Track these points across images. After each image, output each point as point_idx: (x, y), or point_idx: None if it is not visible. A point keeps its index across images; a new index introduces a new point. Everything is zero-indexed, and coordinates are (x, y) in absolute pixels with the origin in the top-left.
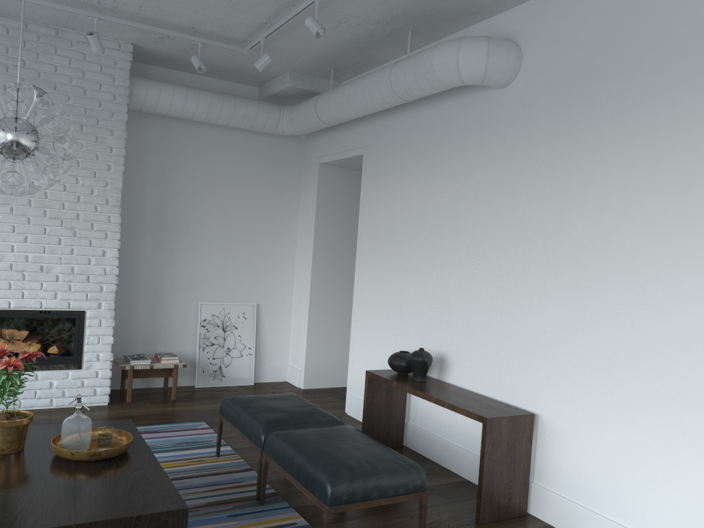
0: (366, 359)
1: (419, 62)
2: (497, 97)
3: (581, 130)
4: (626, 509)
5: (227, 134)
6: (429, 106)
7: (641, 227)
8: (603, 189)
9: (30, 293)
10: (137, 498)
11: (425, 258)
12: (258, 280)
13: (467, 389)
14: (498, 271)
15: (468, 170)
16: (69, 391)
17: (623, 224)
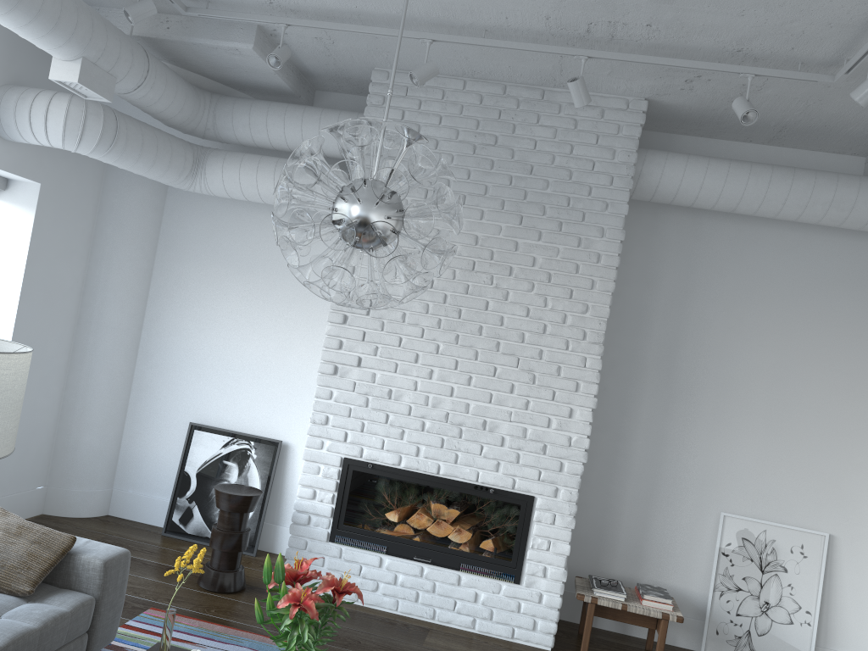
0: None
1: None
2: None
3: None
4: None
5: (799, 237)
6: None
7: None
8: None
9: (465, 458)
10: None
11: None
12: (835, 493)
13: None
14: None
15: None
16: (499, 614)
17: None
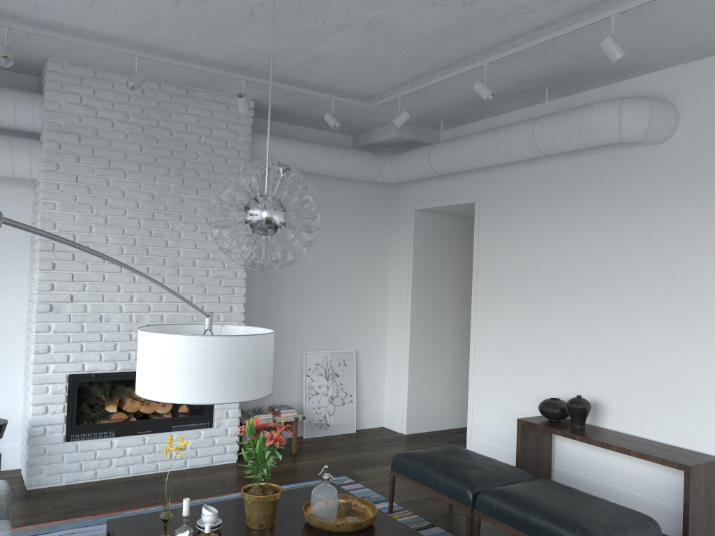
0: (492, 405)
1: (573, 120)
2: (649, 152)
3: None
4: None
5: (325, 183)
6: (561, 159)
7: None
8: None
9: None
10: None
11: (565, 306)
12: (355, 327)
13: (629, 434)
14: (662, 320)
15: (616, 221)
16: (202, 450)
17: None
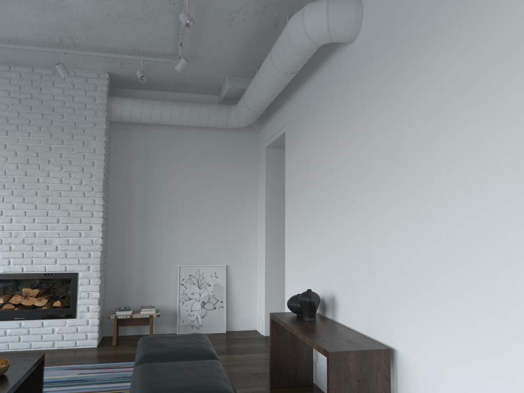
0: None
1: (282, 34)
2: (351, 50)
3: (404, 55)
4: None
5: (195, 133)
6: (315, 77)
7: (455, 135)
8: (423, 106)
9: (37, 260)
10: None
11: (319, 209)
12: (226, 246)
13: (349, 327)
14: (361, 209)
15: (338, 122)
16: (67, 335)
17: (441, 136)
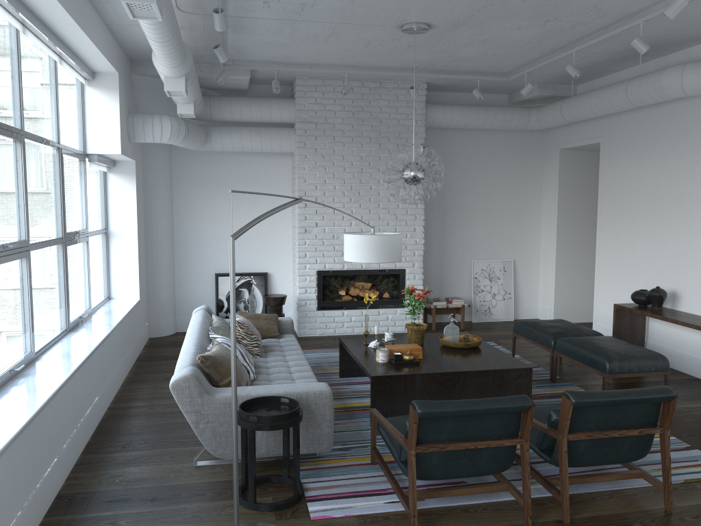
0: (609, 298)
1: (650, 82)
2: None
3: None
4: None
5: (486, 134)
6: (657, 107)
7: None
8: None
9: None
10: (502, 363)
11: (657, 221)
12: (513, 242)
13: (695, 314)
14: None
15: (692, 155)
16: (398, 322)
17: None
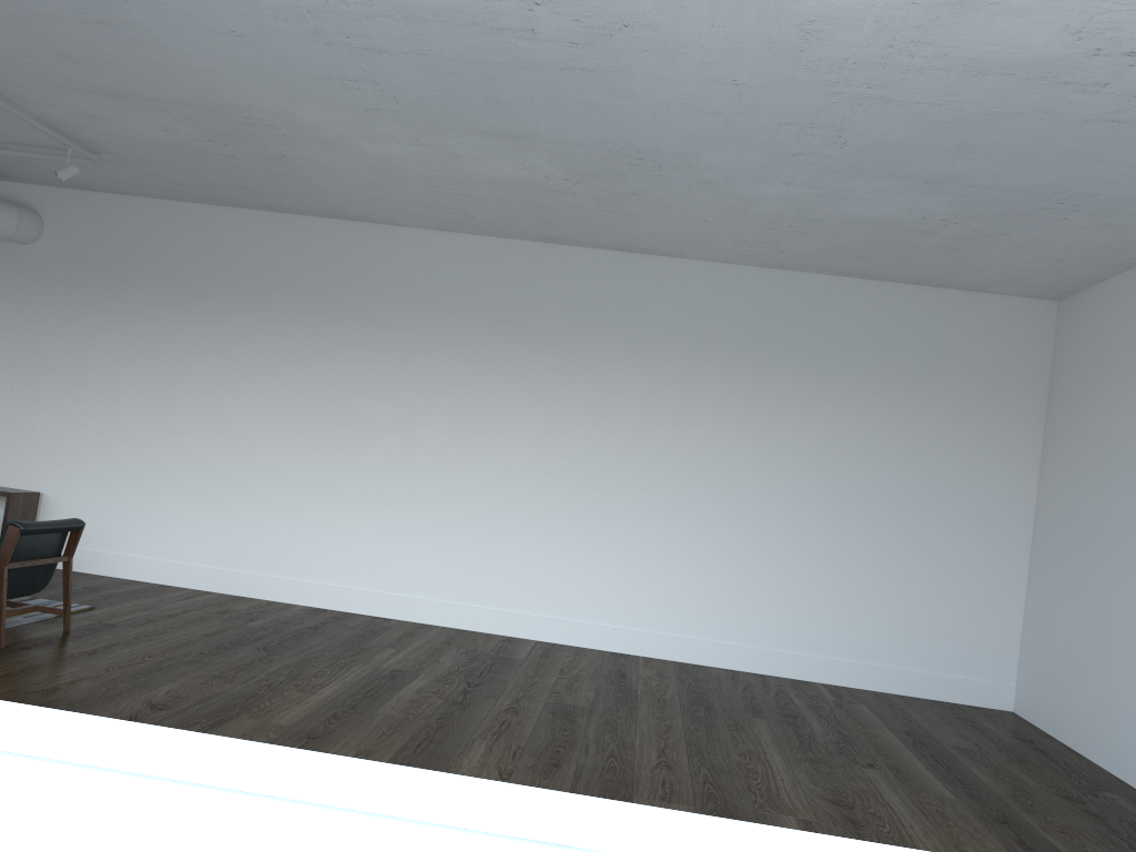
0: None
1: None
2: (17, 249)
3: (92, 297)
4: (108, 541)
5: None
6: None
7: (129, 369)
8: (105, 340)
9: None
10: None
11: None
12: None
13: None
14: (9, 388)
15: None
16: None
17: (118, 365)
